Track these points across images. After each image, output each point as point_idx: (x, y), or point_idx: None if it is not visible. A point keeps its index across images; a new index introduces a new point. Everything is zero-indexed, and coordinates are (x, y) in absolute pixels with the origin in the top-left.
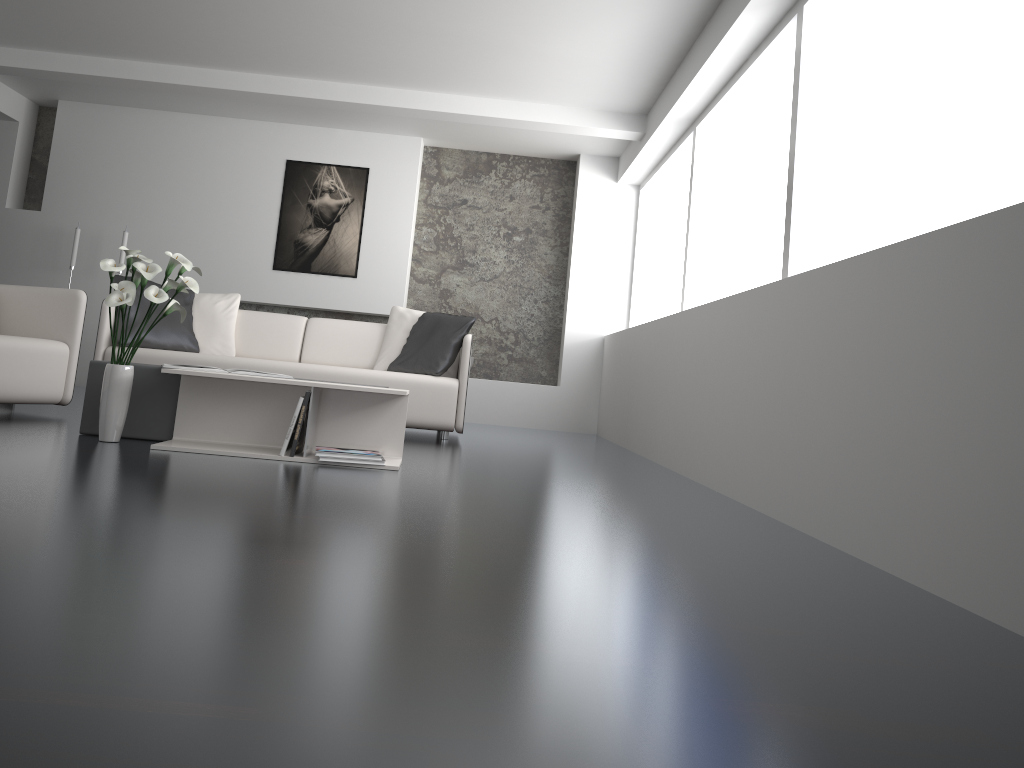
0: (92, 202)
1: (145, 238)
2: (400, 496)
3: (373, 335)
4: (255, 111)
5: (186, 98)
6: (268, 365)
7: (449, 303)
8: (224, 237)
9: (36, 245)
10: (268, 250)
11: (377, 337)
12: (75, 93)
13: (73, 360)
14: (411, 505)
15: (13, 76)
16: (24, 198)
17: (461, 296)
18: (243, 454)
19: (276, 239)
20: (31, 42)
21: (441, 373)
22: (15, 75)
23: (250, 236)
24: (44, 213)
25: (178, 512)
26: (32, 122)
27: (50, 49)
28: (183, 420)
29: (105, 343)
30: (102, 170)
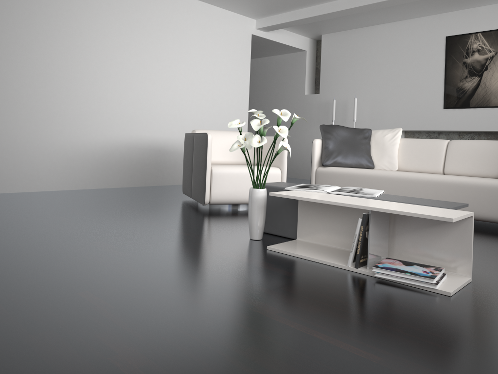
0: (341, 85)
1: (368, 100)
2: (381, 362)
3: None
4: (419, 10)
5: (377, 14)
6: (409, 177)
7: None
8: (411, 93)
9: (318, 111)
10: (439, 97)
11: None
12: (325, 29)
13: (283, 178)
14: None
15: (295, 28)
16: (314, 88)
17: None
18: (321, 261)
19: (443, 89)
20: (289, 6)
21: None
22: (290, 26)
23: (427, 89)
24: (320, 94)
25: (79, 369)
26: (313, 49)
27: (298, 7)
28: (301, 226)
29: (316, 165)
30: (344, 66)
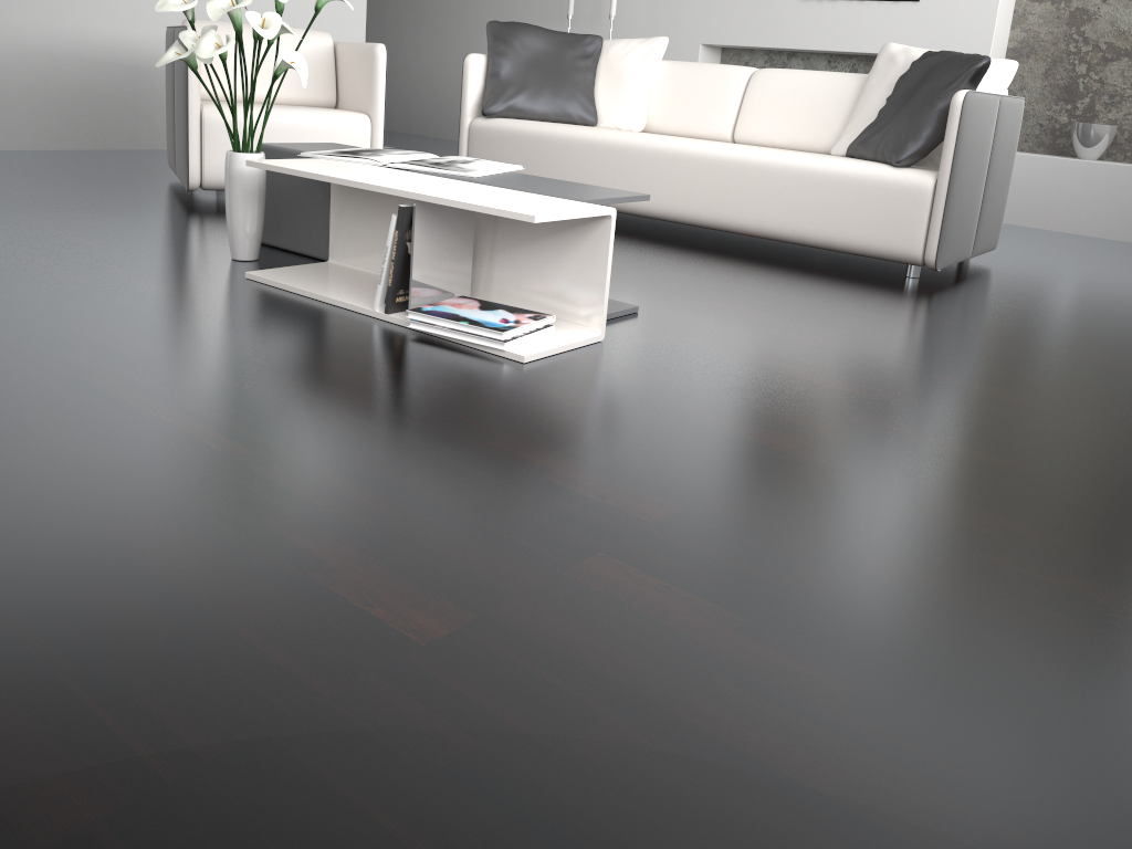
0: None
1: None
2: (243, 457)
3: (843, 95)
4: None
5: None
6: (644, 145)
7: (1084, 33)
8: None
9: None
10: None
11: (849, 98)
12: None
13: (377, 138)
14: (152, 498)
15: None
16: None
17: (1108, 20)
18: (333, 301)
19: None
20: None
21: (907, 162)
22: None
23: None
24: None
25: None
26: None
27: None
28: (337, 235)
29: (470, 113)
30: None
